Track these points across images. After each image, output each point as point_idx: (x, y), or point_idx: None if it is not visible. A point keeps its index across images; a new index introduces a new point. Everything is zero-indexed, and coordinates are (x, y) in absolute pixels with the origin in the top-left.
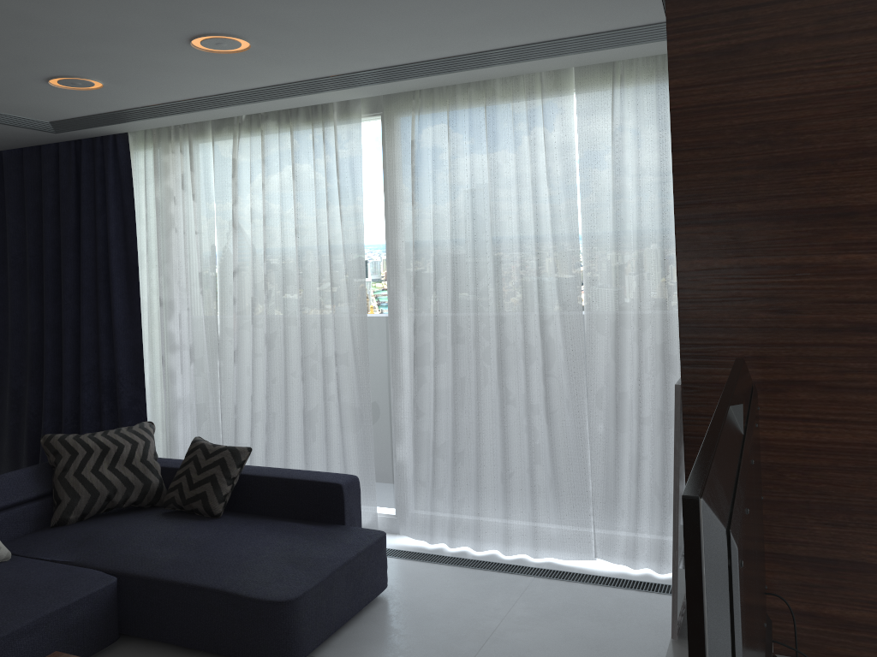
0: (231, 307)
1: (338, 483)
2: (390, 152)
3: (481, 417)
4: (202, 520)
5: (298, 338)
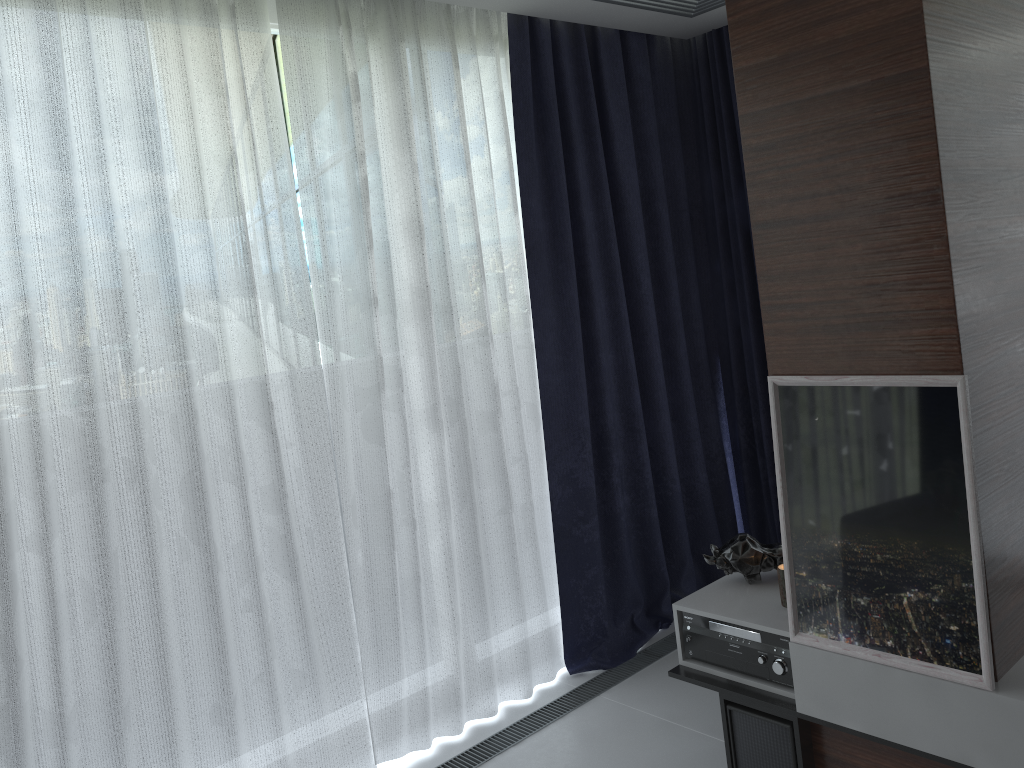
0: None
1: None
2: None
3: (165, 617)
4: None
5: None
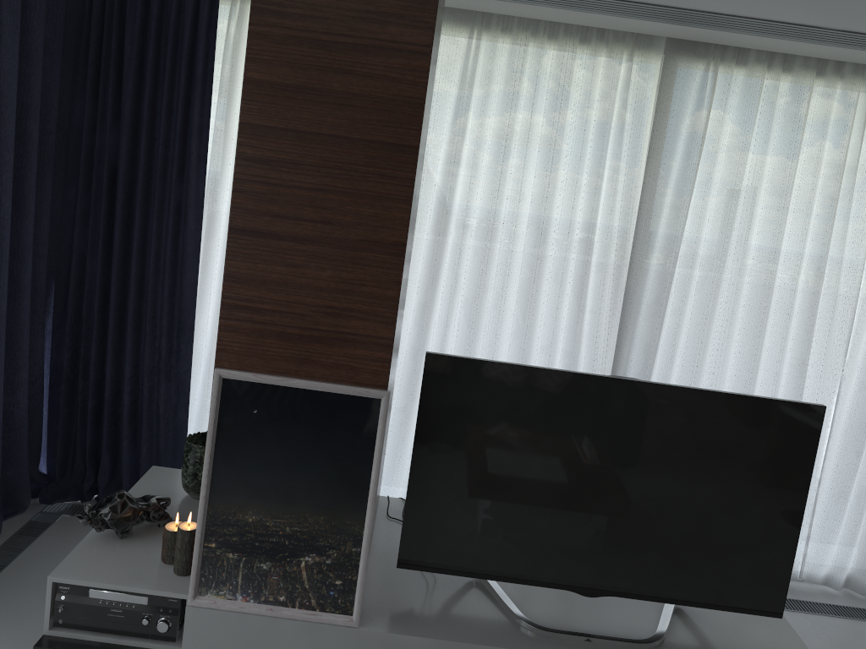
0: None
1: None
2: None
3: None
4: None
5: None
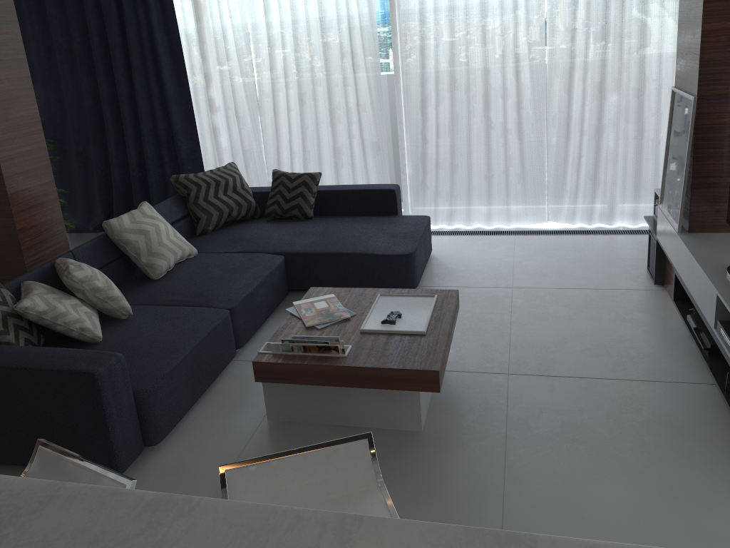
0: (265, 75)
1: (392, 189)
2: None
3: (471, 140)
4: (302, 221)
5: (323, 95)
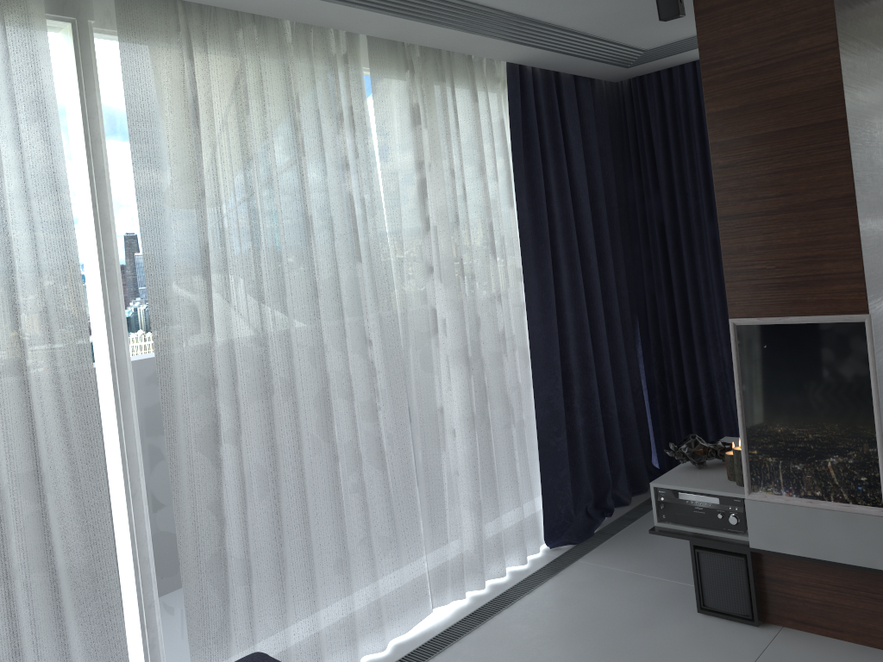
0: None
1: None
2: (132, 91)
3: (308, 493)
4: None
5: None
